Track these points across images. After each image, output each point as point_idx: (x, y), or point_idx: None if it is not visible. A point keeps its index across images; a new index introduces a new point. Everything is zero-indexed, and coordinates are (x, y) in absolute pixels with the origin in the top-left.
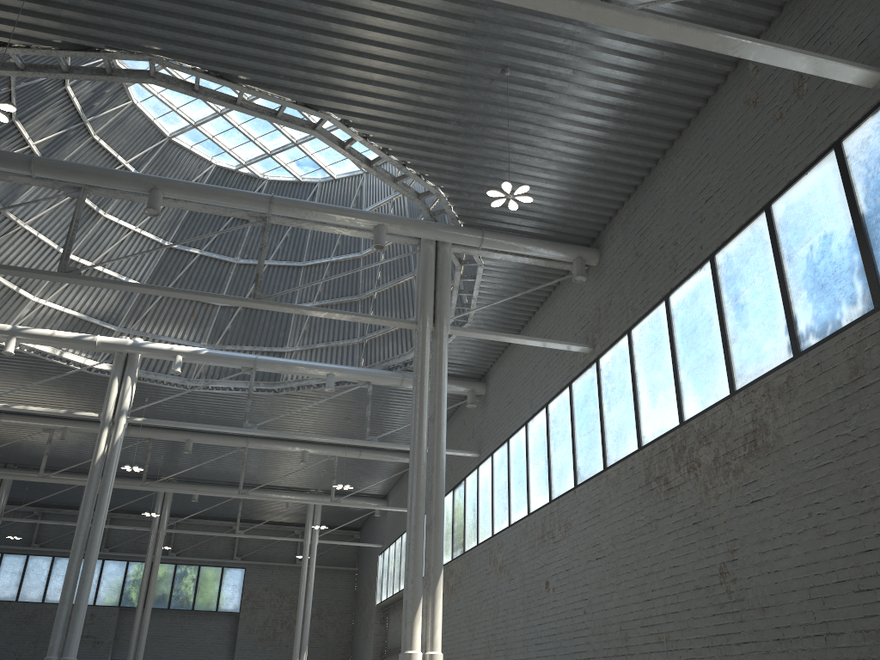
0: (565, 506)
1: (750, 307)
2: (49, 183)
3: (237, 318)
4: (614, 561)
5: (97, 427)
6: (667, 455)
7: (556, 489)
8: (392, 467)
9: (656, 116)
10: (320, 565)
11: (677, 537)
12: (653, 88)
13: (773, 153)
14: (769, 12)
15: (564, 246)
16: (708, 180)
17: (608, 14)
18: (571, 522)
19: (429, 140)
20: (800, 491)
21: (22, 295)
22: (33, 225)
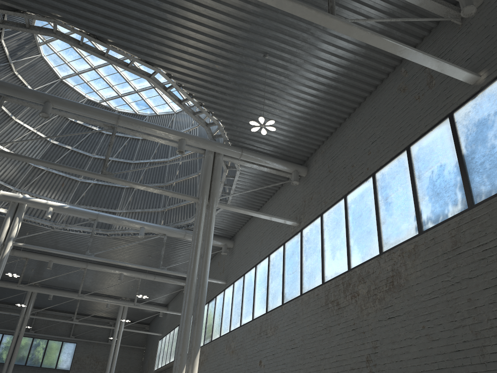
0: (275, 316)
1: (394, 204)
2: None
3: (89, 189)
4: (302, 350)
5: None
6: (339, 288)
7: (270, 305)
8: (172, 288)
9: (348, 93)
10: (123, 344)
11: (342, 337)
12: (347, 76)
13: (413, 118)
14: (415, 40)
15: (288, 163)
16: (374, 131)
17: (332, 21)
18: (278, 326)
19: (217, 92)
20: (418, 313)
21: None
22: None
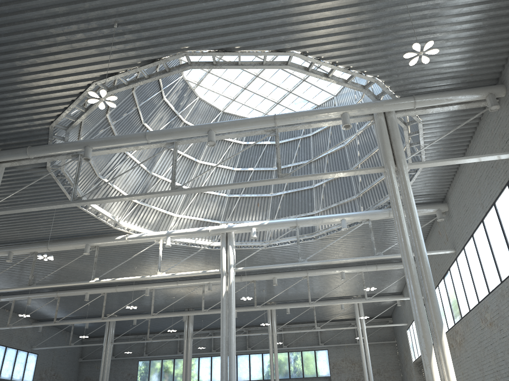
0: None
1: None
2: (158, 144)
3: (282, 201)
4: None
5: None
6: None
7: None
8: (400, 273)
9: None
10: (372, 341)
11: None
12: None
13: None
14: None
15: (476, 89)
16: None
17: None
18: None
19: (360, 46)
20: None
21: (169, 214)
22: (166, 176)
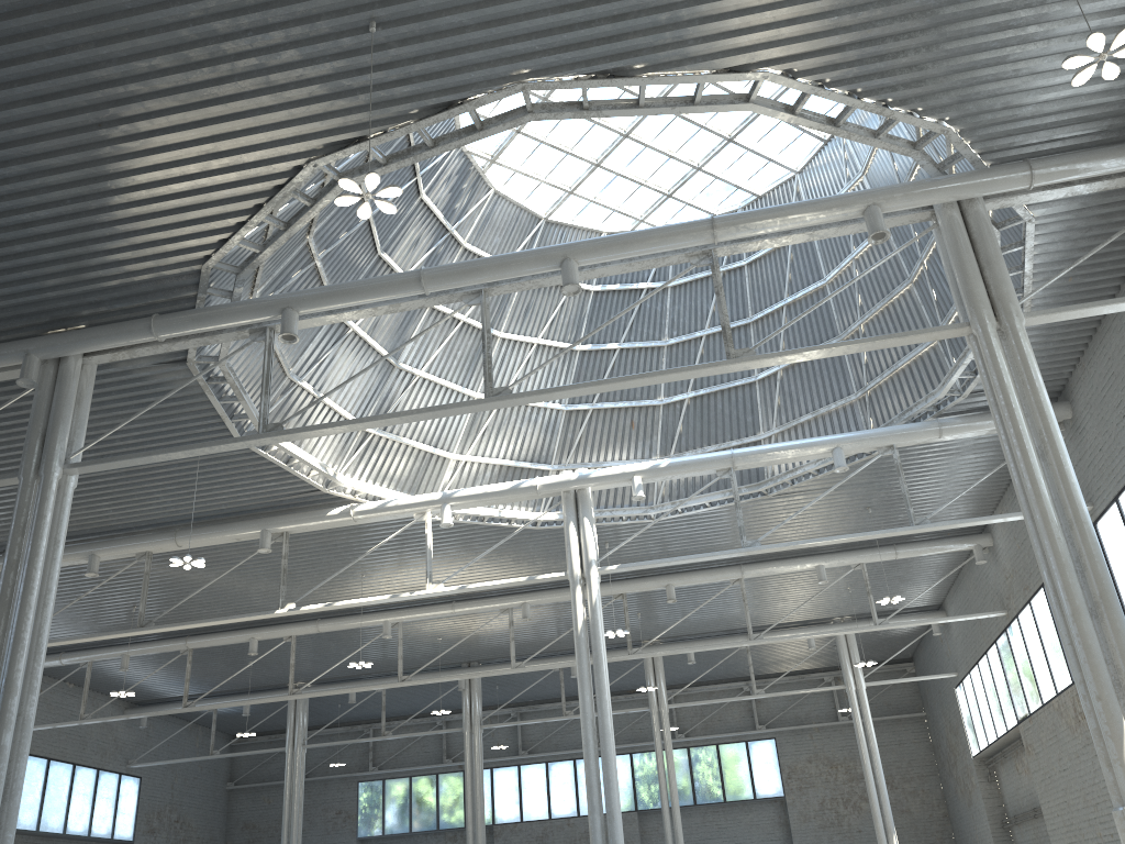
0: None
1: None
2: (444, 297)
3: (687, 414)
4: None
5: (559, 594)
6: None
7: None
8: (943, 563)
9: None
10: (872, 716)
11: None
12: None
13: None
14: None
15: None
16: None
17: None
18: None
19: (916, 52)
20: None
21: (440, 455)
22: (430, 370)
